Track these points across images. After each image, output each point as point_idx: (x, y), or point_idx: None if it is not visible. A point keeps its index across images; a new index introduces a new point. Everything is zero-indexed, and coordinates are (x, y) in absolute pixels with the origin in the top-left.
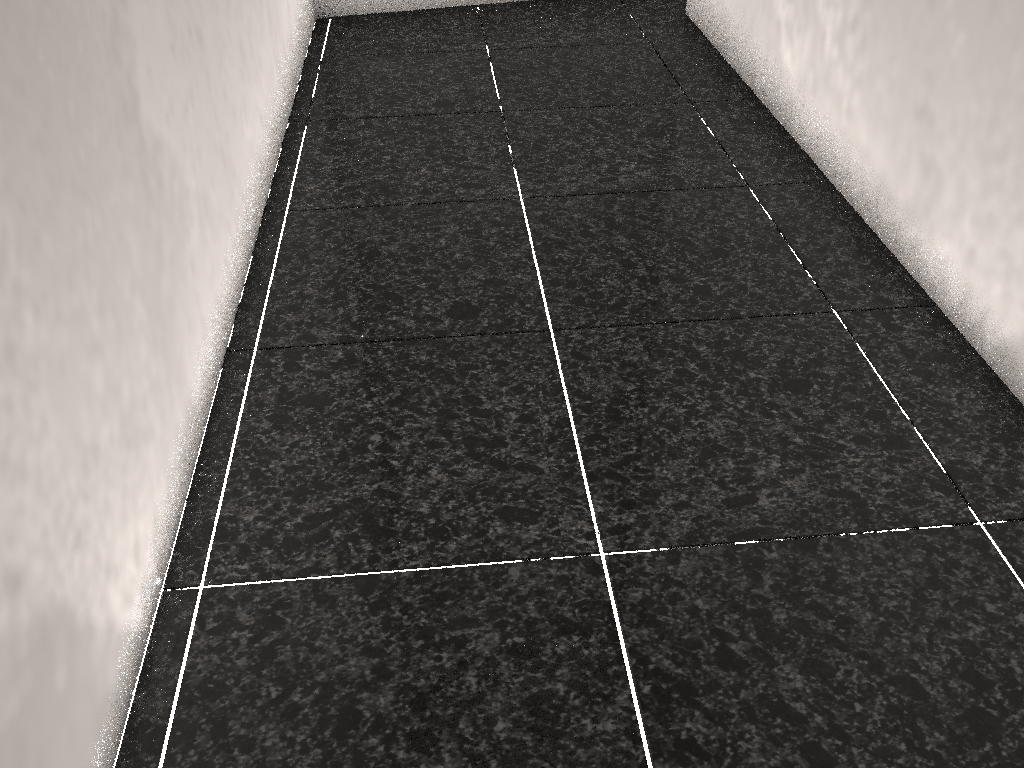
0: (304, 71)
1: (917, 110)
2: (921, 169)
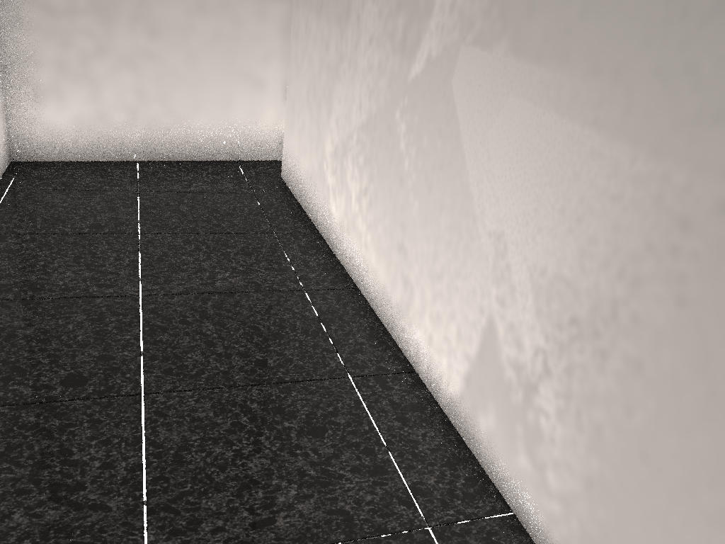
0: None
1: (398, 246)
2: (403, 283)
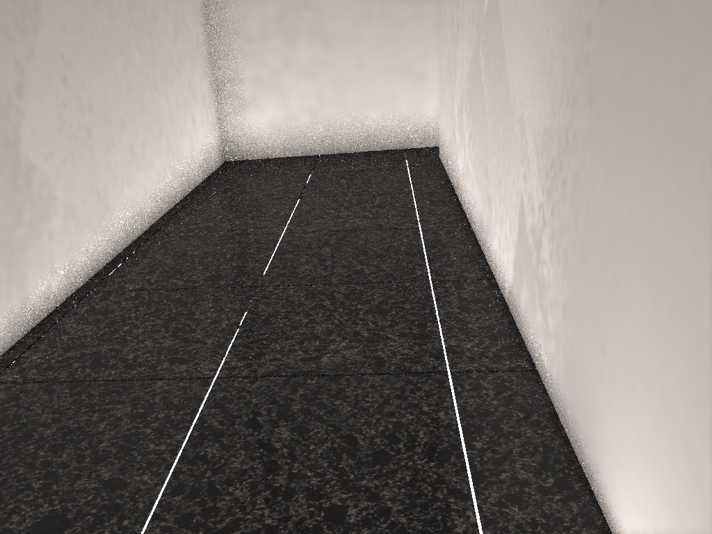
0: (202, 182)
1: (485, 170)
2: (487, 202)
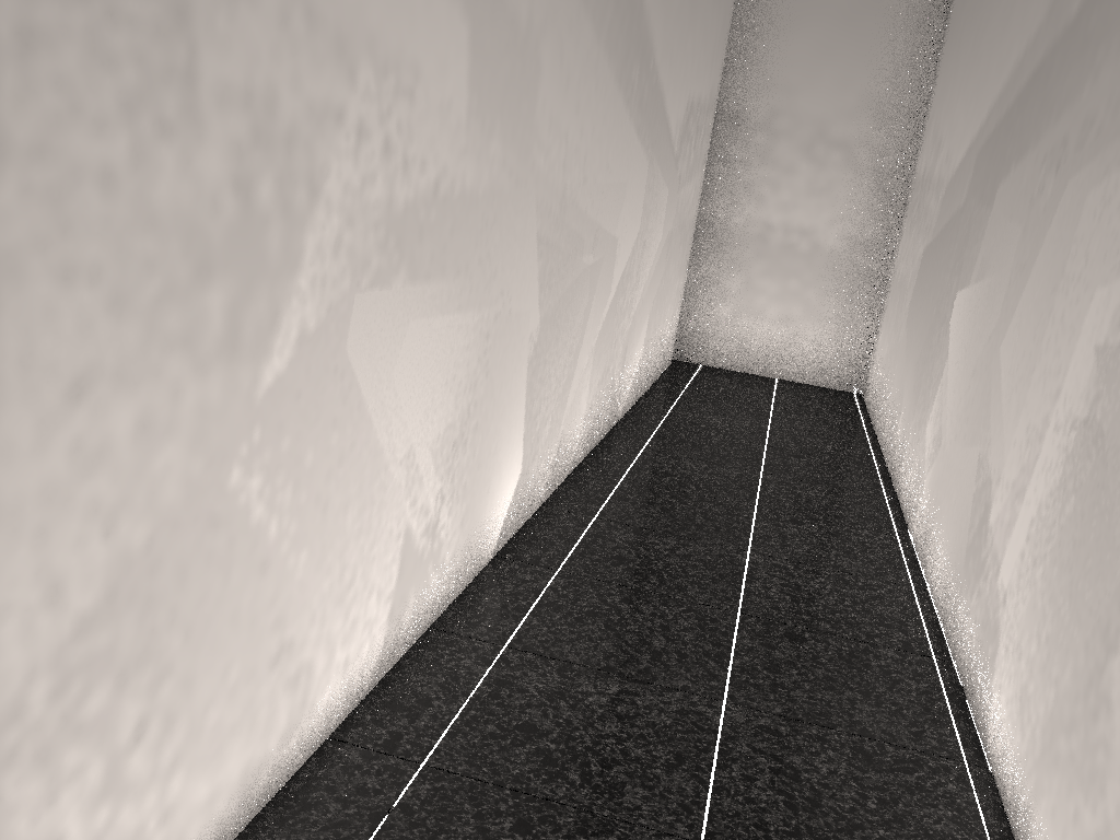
0: None
1: (273, 660)
2: (290, 689)
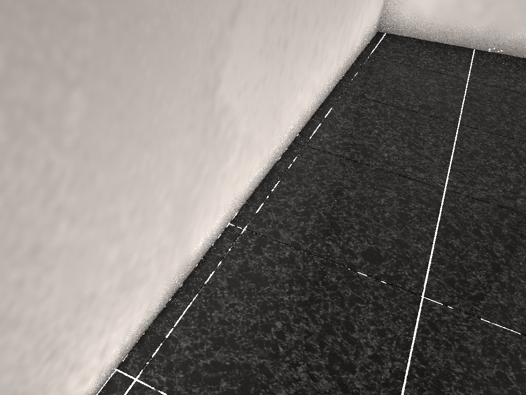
0: (356, 61)
1: None
2: None
